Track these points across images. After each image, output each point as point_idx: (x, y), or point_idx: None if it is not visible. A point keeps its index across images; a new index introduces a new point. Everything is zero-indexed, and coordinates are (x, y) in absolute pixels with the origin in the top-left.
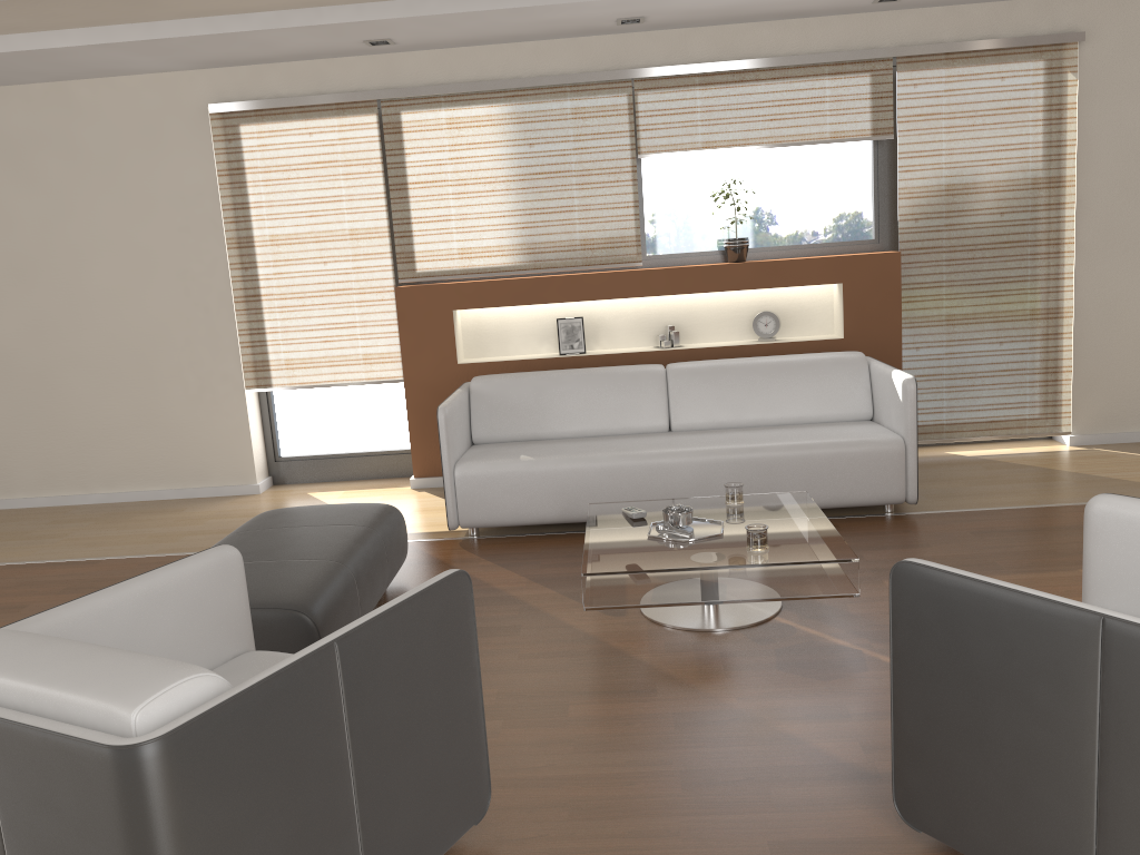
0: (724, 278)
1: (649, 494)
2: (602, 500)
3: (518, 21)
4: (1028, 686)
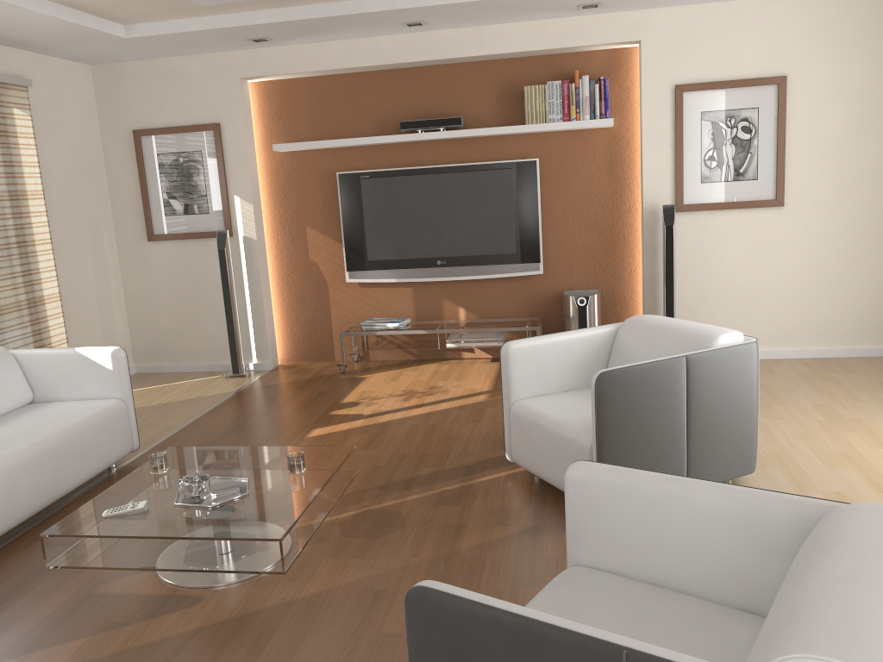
0: None
1: None
2: None
3: None
4: (662, 402)
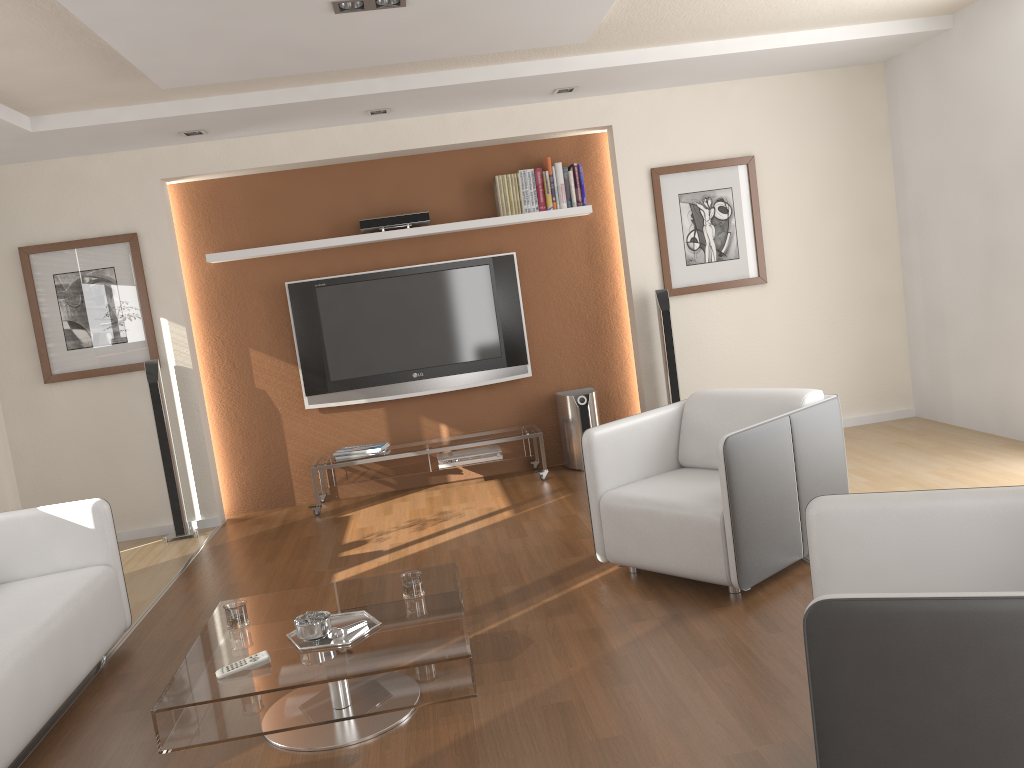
0: None
1: None
2: None
3: None
4: (777, 464)
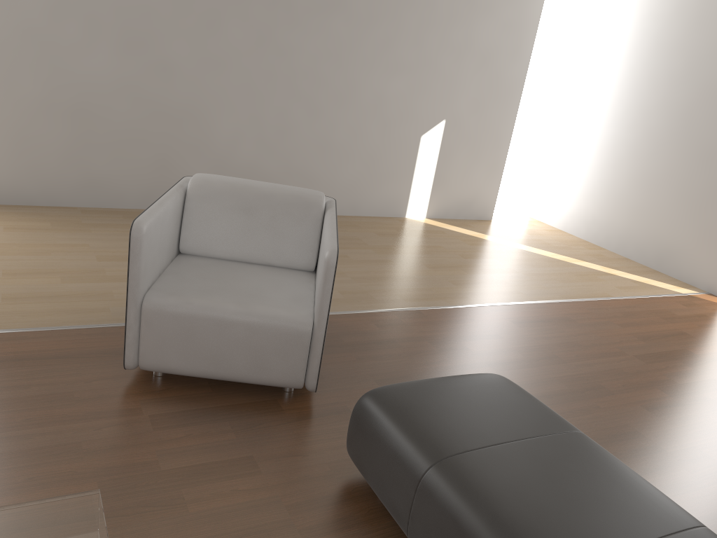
0: None
1: None
2: None
3: None
4: None
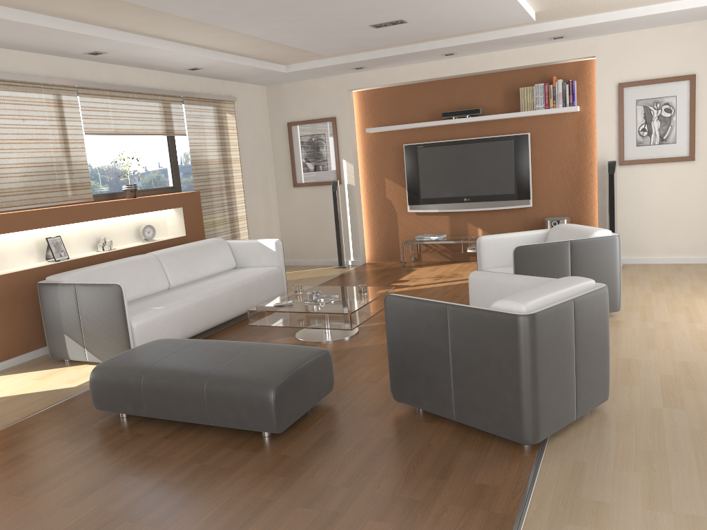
0: (137, 206)
1: (213, 314)
2: (197, 322)
3: (55, 40)
4: (555, 265)
